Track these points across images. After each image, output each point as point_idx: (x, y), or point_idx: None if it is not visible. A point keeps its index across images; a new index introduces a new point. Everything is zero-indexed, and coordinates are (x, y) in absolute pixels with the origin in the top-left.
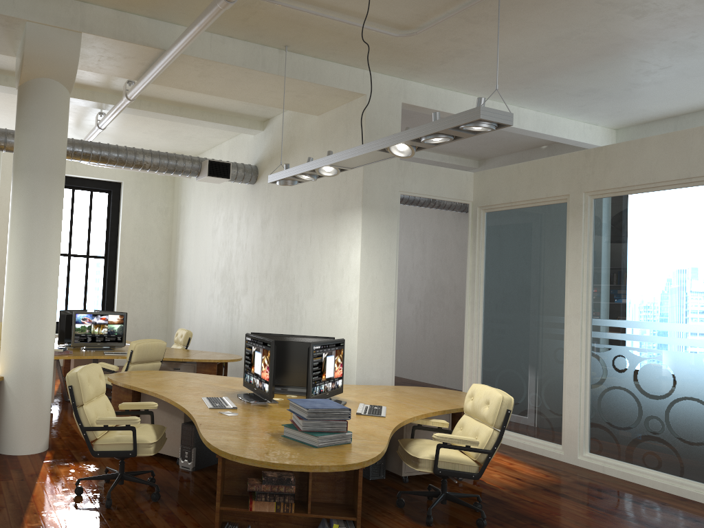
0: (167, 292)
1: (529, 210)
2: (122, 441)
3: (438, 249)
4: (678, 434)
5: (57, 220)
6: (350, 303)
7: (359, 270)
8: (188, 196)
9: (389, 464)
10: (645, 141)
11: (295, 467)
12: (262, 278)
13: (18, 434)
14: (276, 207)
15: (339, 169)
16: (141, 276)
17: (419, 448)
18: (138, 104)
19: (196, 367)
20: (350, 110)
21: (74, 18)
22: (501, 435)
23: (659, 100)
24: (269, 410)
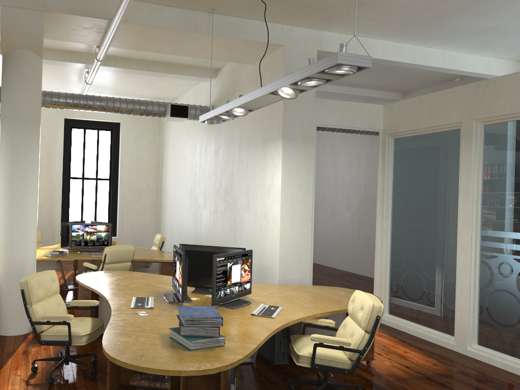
0: (156, 204)
1: (429, 136)
2: (61, 333)
3: (370, 167)
4: None
5: (33, 158)
6: (274, 217)
7: (280, 190)
8: (169, 131)
9: None
10: None
11: (158, 371)
12: (215, 195)
13: (7, 320)
14: (224, 139)
15: (247, 110)
16: (136, 193)
17: (303, 345)
18: (114, 63)
19: (161, 265)
20: (273, 59)
21: (37, 0)
22: (371, 338)
23: None
24: None
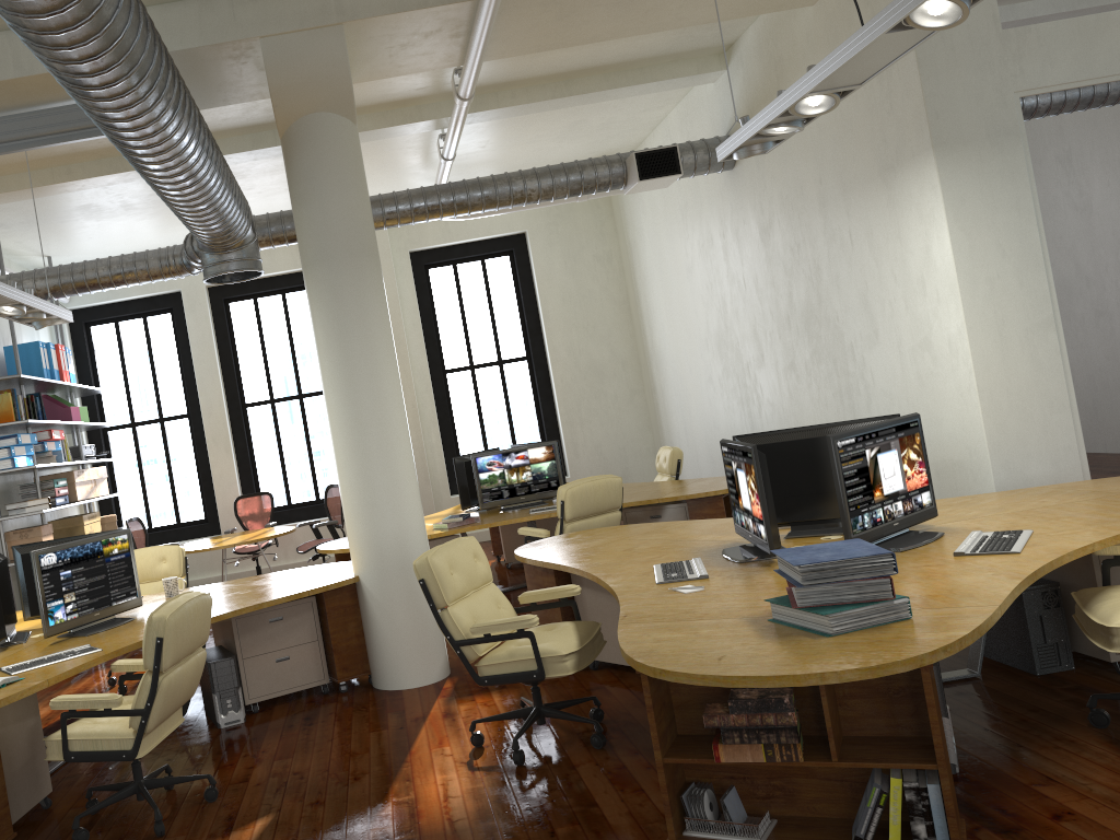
0: (641, 390)
1: None
2: (518, 657)
3: None
4: None
5: (380, 325)
6: (950, 339)
7: (954, 272)
8: (637, 222)
9: (1079, 640)
10: None
11: (769, 681)
12: (783, 331)
13: (396, 658)
14: (778, 199)
15: (835, 94)
16: (591, 374)
17: (1115, 606)
18: (494, 101)
19: (687, 509)
20: None
21: (325, 5)
22: None
23: None
24: (771, 571)
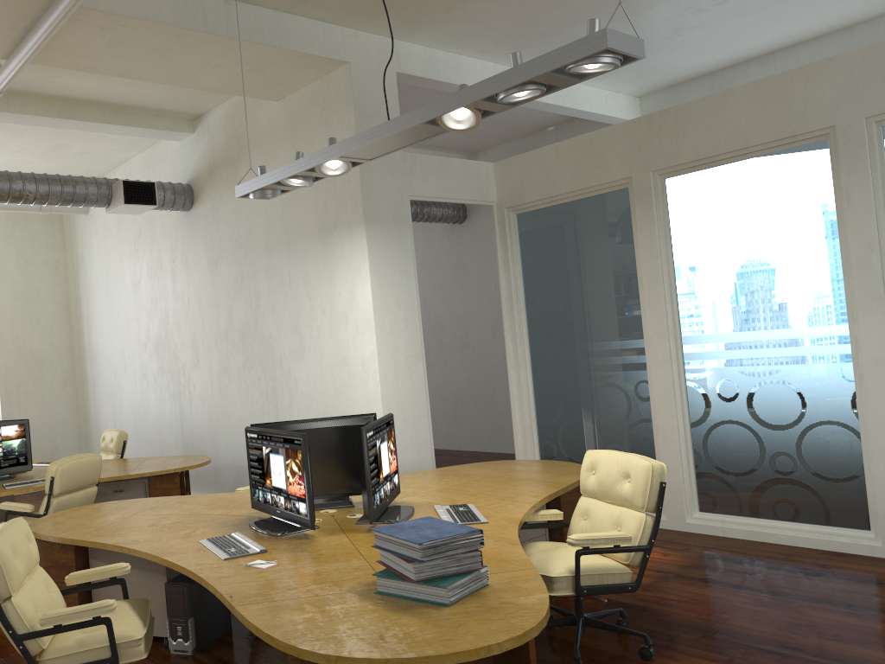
0: (73, 380)
1: (577, 205)
2: (90, 645)
3: (430, 275)
4: (816, 471)
5: None
6: (364, 360)
7: (372, 312)
8: (88, 240)
9: None
10: (728, 94)
11: (448, 658)
12: (220, 342)
13: None
14: (228, 239)
15: (351, 163)
16: (32, 362)
17: (540, 560)
18: (5, 105)
19: (147, 483)
20: (327, 87)
21: None
22: (658, 521)
23: (699, 52)
24: (317, 543)
